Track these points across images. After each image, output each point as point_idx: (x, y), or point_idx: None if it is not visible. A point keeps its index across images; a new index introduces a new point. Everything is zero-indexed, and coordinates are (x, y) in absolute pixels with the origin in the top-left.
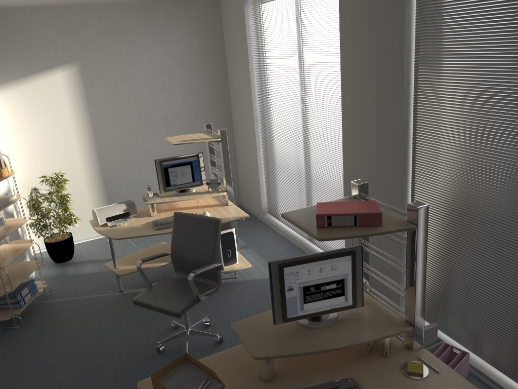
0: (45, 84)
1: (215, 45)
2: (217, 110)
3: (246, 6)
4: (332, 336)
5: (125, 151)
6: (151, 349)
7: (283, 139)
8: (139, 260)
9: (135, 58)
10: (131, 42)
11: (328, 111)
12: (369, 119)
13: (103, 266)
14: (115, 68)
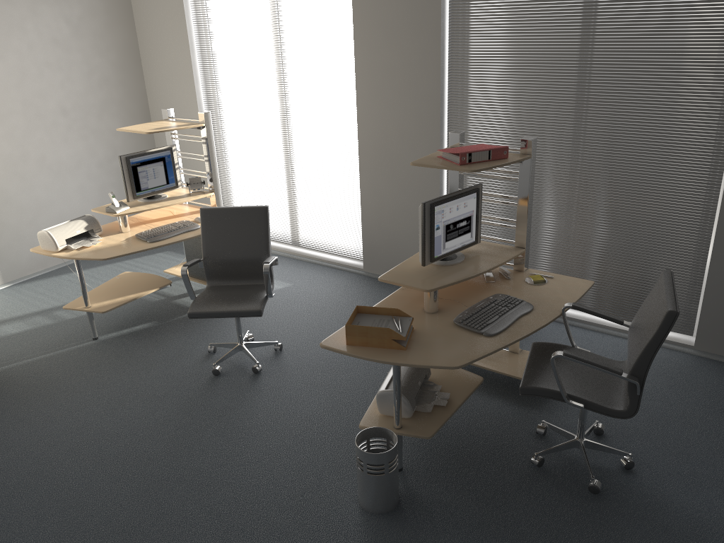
0: None
1: (121, 10)
2: (130, 100)
3: None
4: (473, 266)
5: (10, 161)
6: (203, 375)
7: (252, 128)
8: (112, 293)
9: (15, 21)
10: None
11: (330, 86)
12: (395, 88)
13: (33, 322)
14: None
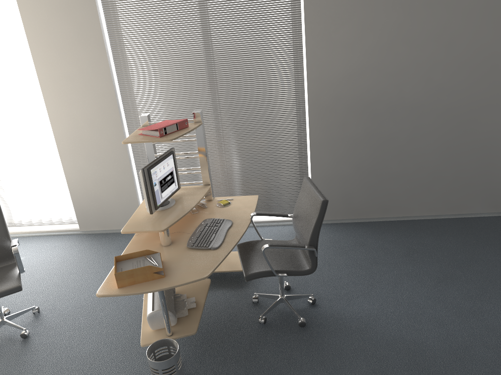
0: None
1: None
2: None
3: None
4: (184, 205)
5: None
6: None
7: None
8: None
9: None
10: None
11: (18, 96)
12: (77, 90)
13: None
14: None
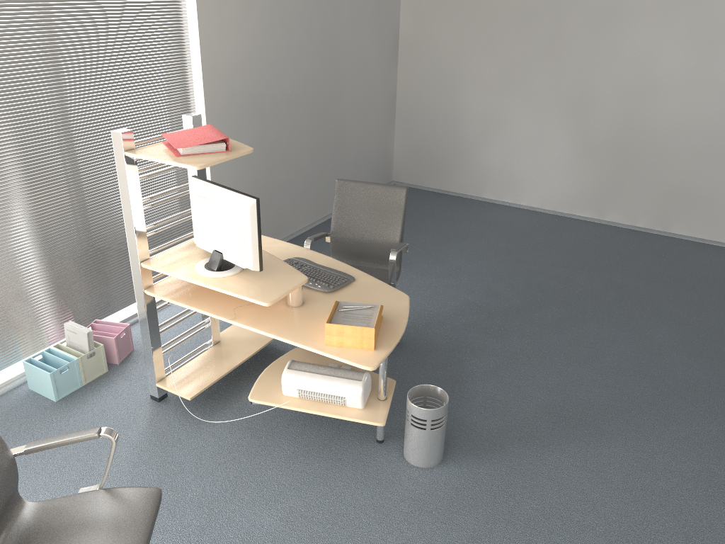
0: None
1: None
2: None
3: None
4: None
5: None
6: None
7: None
8: None
9: None
10: None
11: None
12: None
13: None
14: None
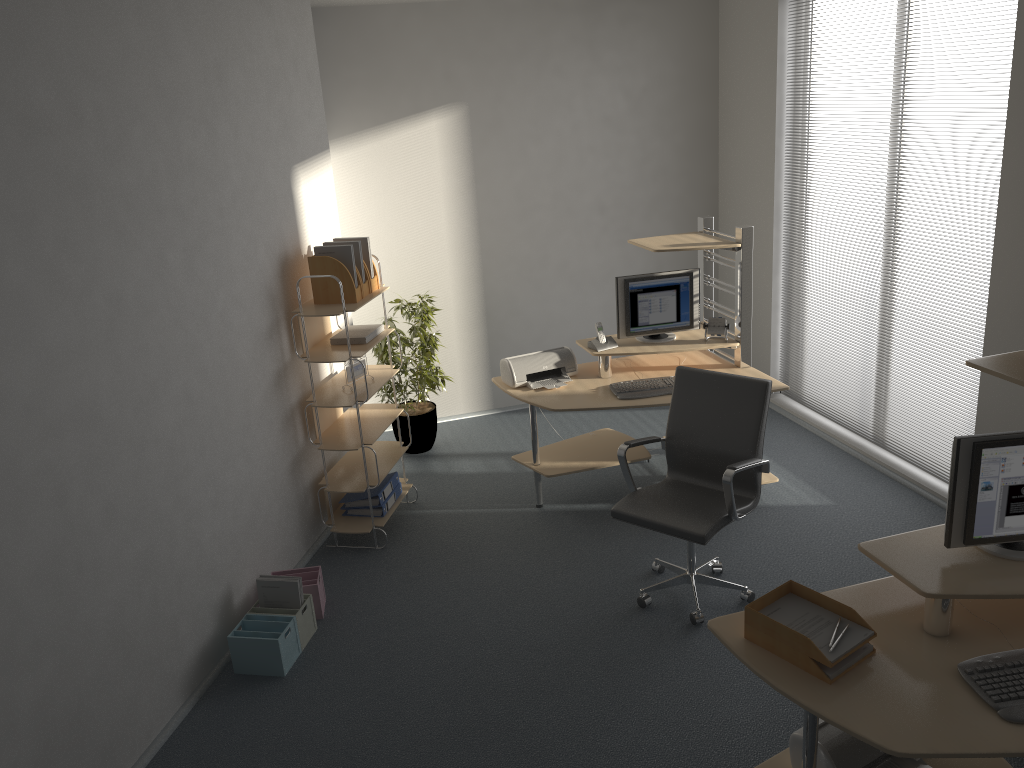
0: (410, 140)
1: (702, 77)
2: (692, 197)
3: (781, 4)
4: None
5: (526, 264)
6: (625, 601)
7: (839, 253)
8: (573, 454)
9: (561, 97)
10: (557, 68)
11: (960, 200)
12: None
13: (492, 464)
14: (525, 114)
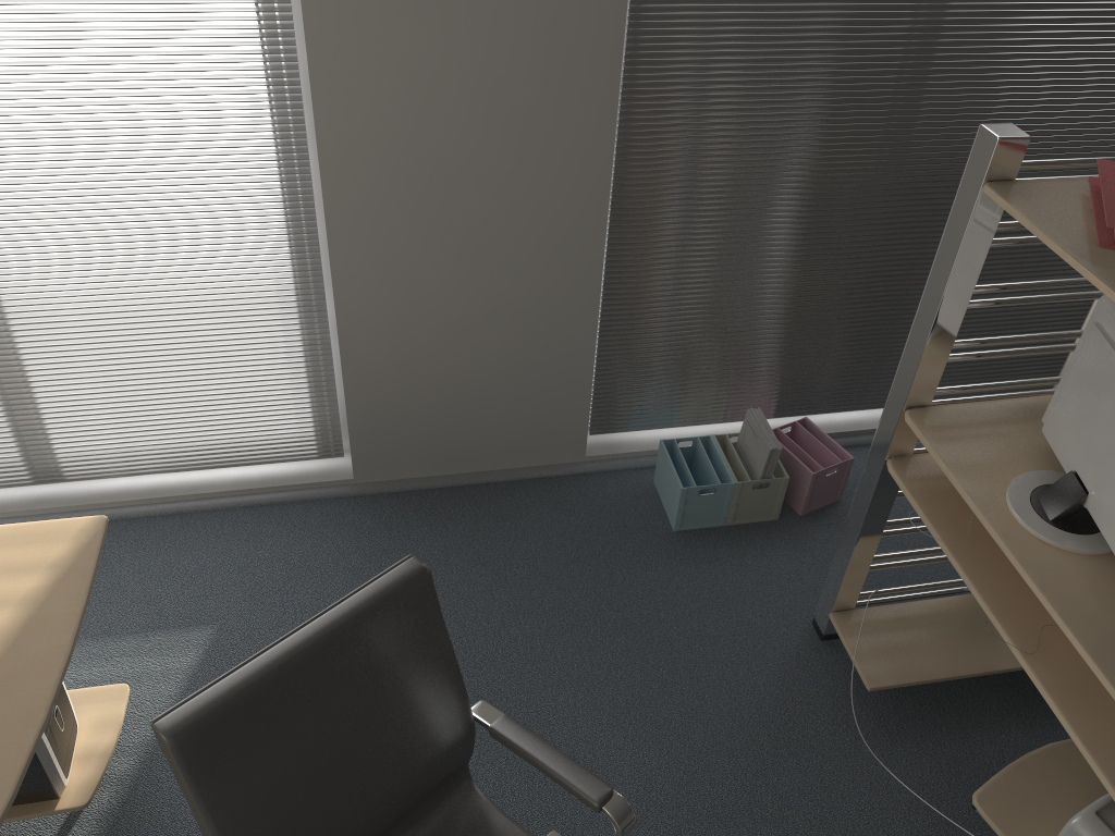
0: None
1: None
2: None
3: None
4: None
5: None
6: None
7: None
8: None
9: None
10: None
11: None
12: None
13: None
14: None
